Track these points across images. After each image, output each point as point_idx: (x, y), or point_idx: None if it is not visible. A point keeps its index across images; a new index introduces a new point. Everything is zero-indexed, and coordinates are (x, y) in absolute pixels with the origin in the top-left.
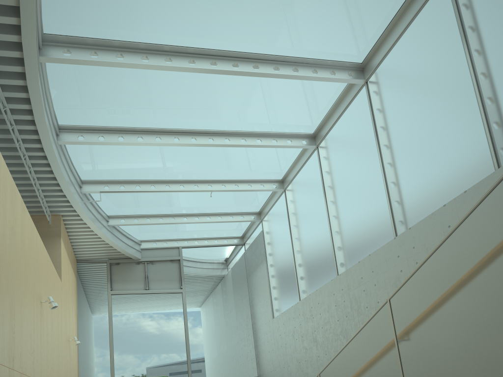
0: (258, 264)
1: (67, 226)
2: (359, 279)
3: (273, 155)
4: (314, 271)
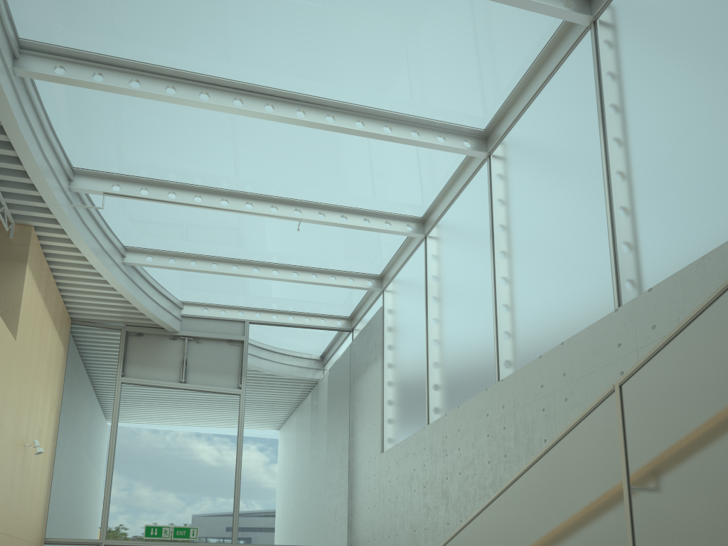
0: (369, 362)
1: (47, 251)
2: (536, 388)
3: (411, 167)
4: (458, 374)
